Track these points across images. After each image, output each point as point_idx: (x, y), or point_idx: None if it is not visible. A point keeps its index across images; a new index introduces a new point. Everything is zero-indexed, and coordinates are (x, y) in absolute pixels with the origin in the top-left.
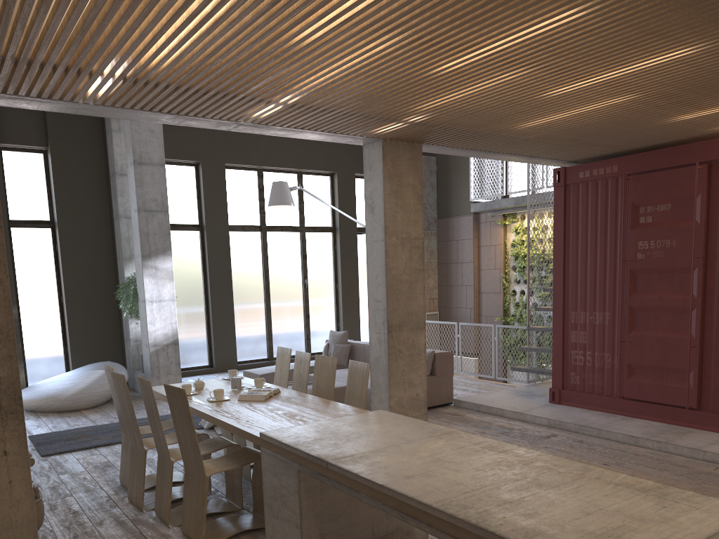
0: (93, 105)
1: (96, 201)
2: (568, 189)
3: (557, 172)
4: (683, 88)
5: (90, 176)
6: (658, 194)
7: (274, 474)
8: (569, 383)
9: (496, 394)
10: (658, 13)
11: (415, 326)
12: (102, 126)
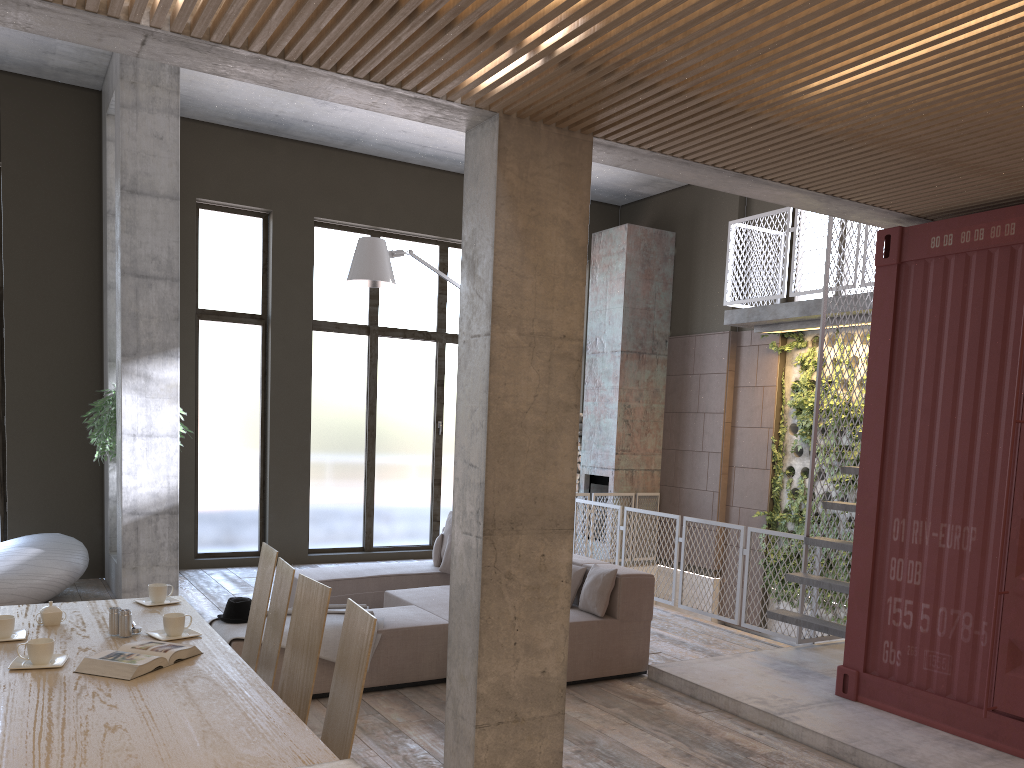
0: None
1: (77, 259)
2: (905, 272)
3: (884, 238)
4: None
5: (70, 216)
6: None
7: None
8: (878, 662)
9: (734, 663)
10: None
11: (549, 526)
12: (99, 135)
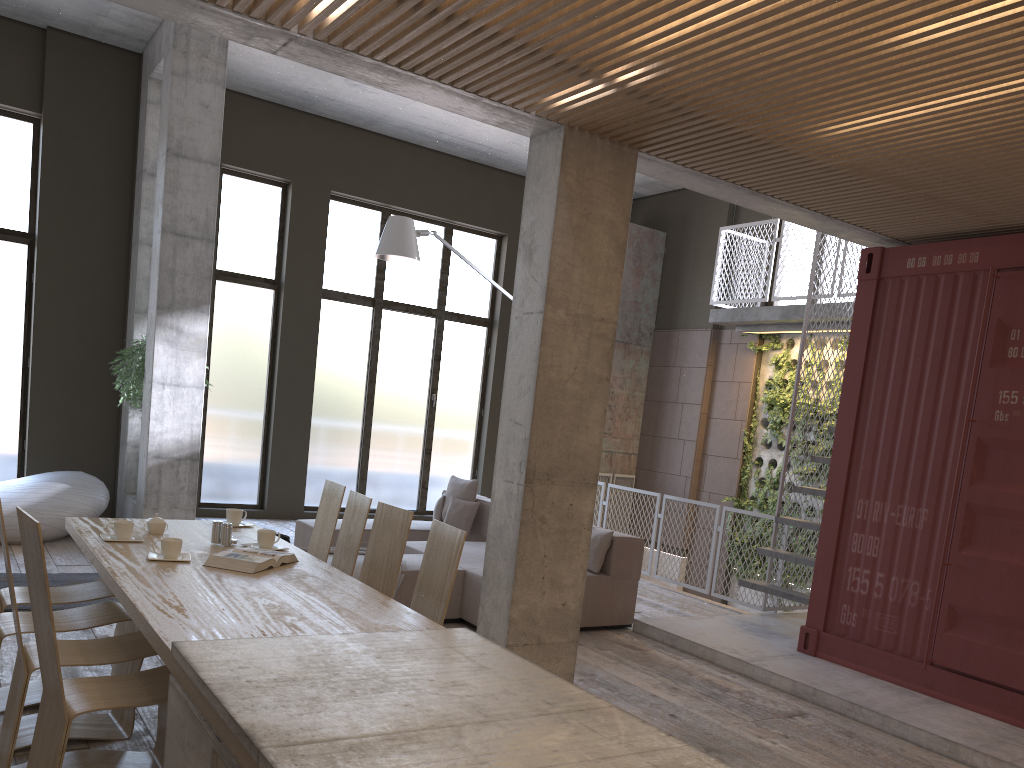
0: None
1: (108, 212)
2: (883, 287)
3: (867, 256)
4: None
5: (105, 172)
6: None
7: (180, 743)
8: (836, 623)
9: (708, 622)
10: None
11: (578, 480)
12: (137, 96)
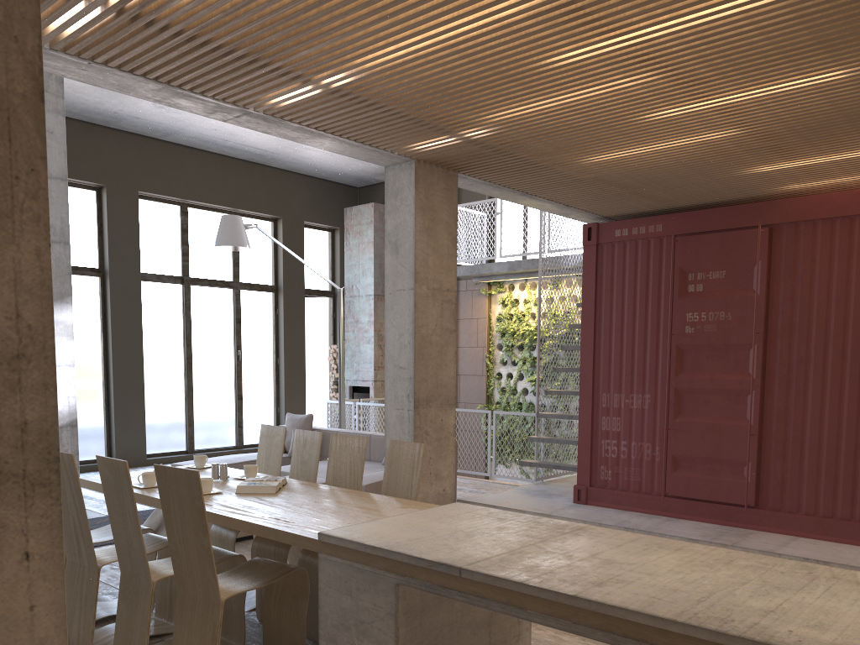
0: (47, 50)
1: None
2: (601, 249)
3: (588, 229)
4: (792, 128)
5: None
6: (711, 259)
7: (344, 592)
8: (598, 479)
9: (506, 494)
10: (851, 13)
11: (444, 402)
12: None
